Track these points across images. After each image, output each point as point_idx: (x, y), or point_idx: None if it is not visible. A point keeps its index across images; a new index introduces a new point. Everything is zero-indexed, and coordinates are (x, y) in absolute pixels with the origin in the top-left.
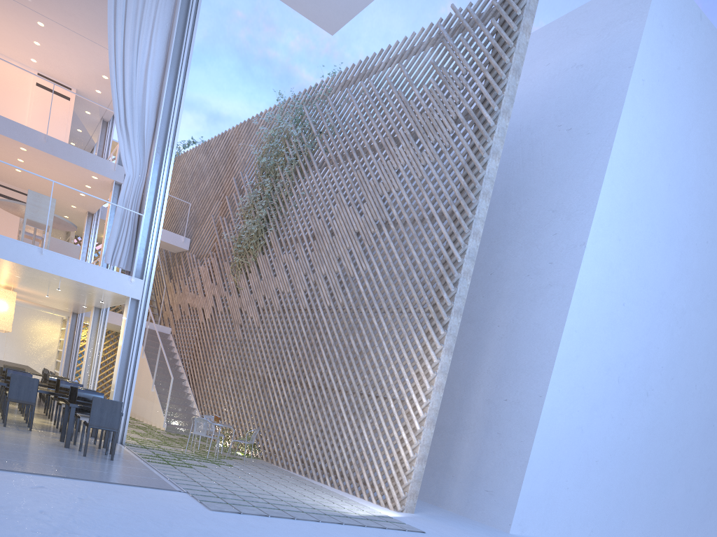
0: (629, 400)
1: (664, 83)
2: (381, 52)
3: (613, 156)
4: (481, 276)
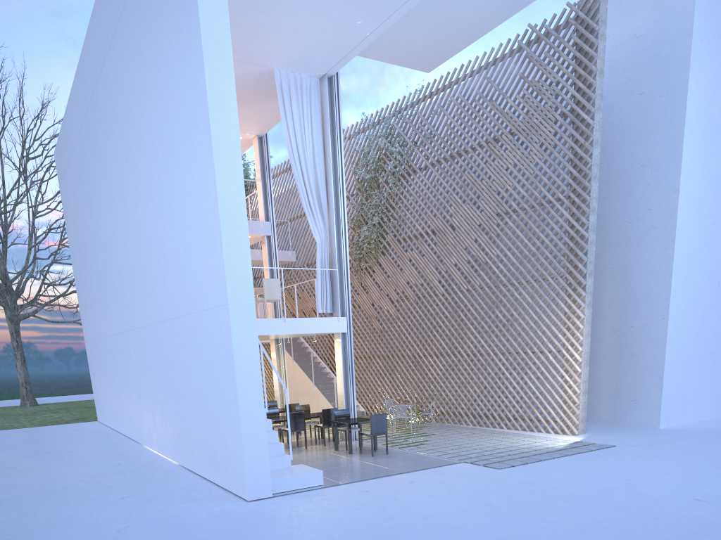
0: None
1: (717, 34)
2: (462, 67)
3: (688, 112)
4: None
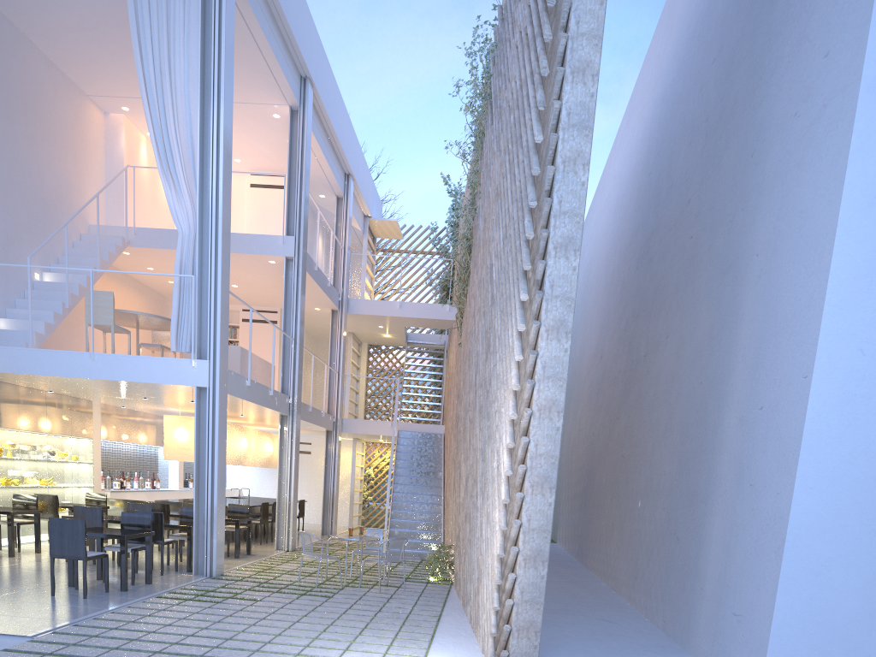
0: None
1: None
2: None
3: None
4: (741, 171)
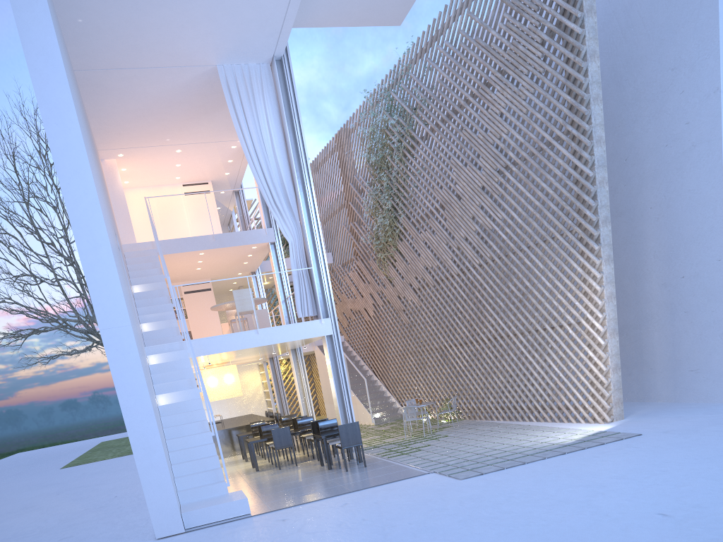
0: None
1: None
2: (445, 8)
3: None
4: (616, 166)
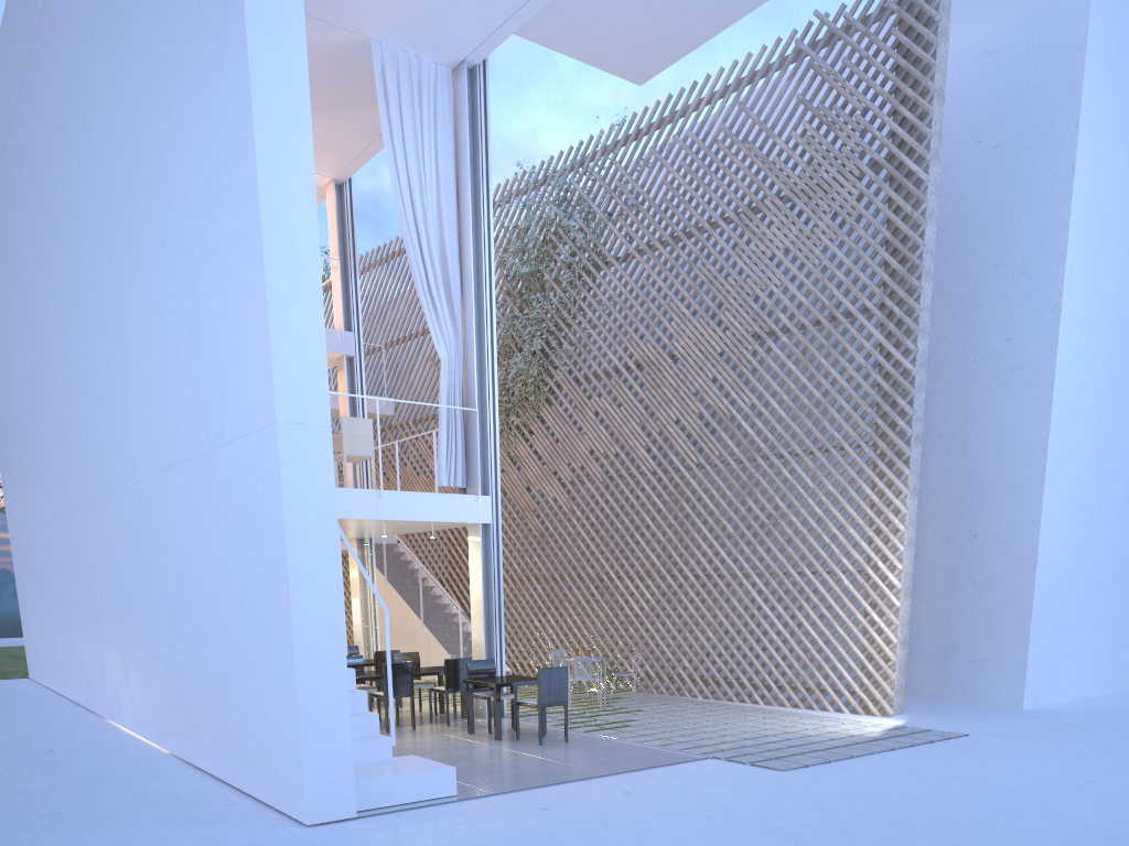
0: (1127, 494)
1: (1120, 55)
2: (694, 86)
3: (1077, 177)
4: None
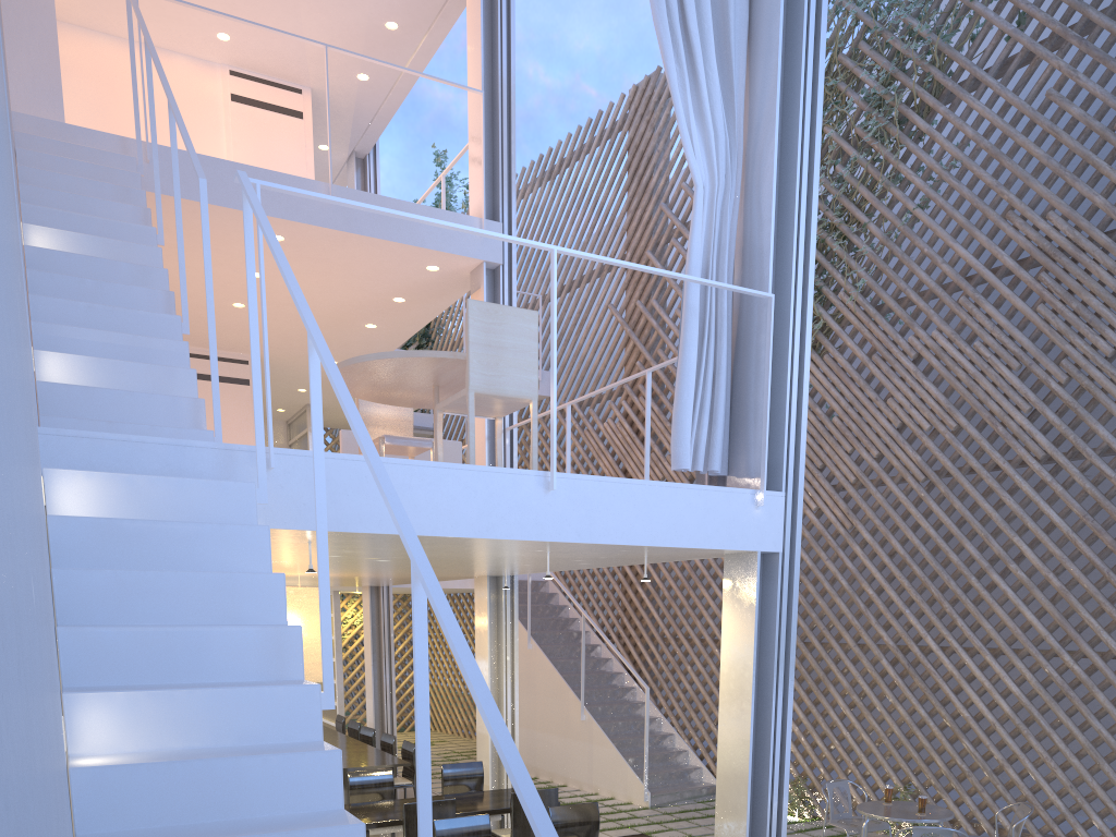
0: None
1: None
2: None
3: None
4: None
